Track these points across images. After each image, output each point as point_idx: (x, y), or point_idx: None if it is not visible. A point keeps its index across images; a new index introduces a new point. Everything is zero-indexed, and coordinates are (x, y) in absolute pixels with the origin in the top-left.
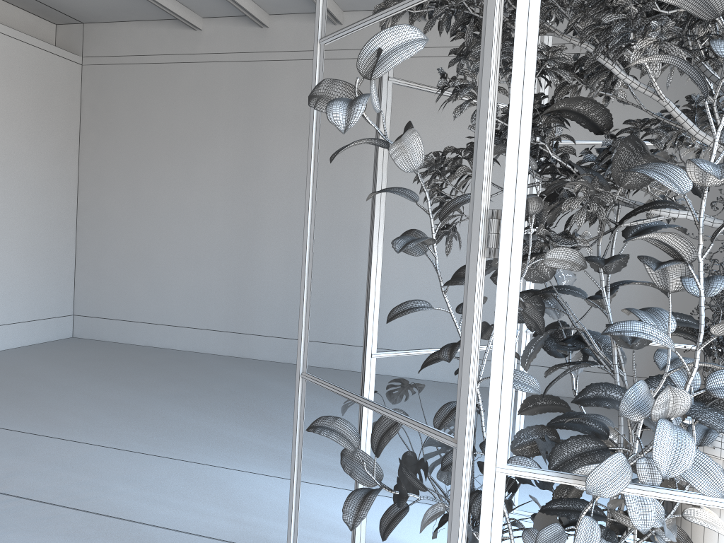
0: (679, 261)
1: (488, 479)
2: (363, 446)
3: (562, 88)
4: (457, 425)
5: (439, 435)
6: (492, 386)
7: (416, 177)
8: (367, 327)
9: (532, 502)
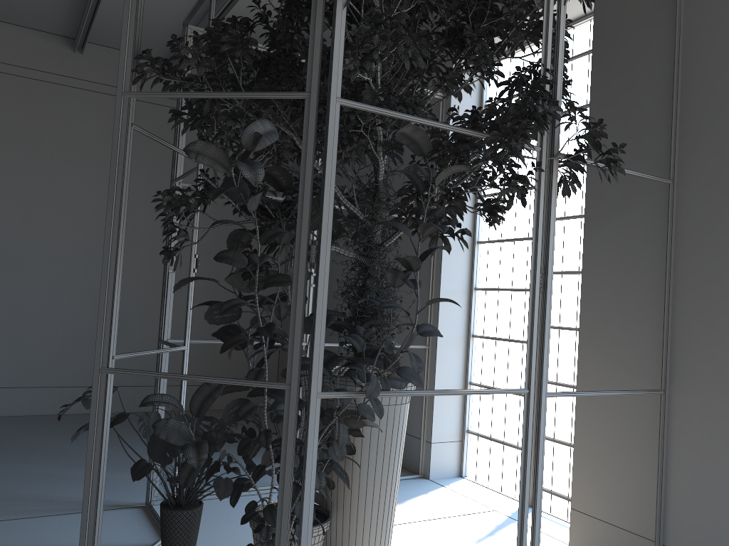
0: (411, 270)
1: (313, 402)
2: (105, 438)
3: (258, 156)
4: (288, 374)
5: (273, 384)
6: (315, 345)
7: (158, 208)
8: (111, 332)
9: (161, 490)
